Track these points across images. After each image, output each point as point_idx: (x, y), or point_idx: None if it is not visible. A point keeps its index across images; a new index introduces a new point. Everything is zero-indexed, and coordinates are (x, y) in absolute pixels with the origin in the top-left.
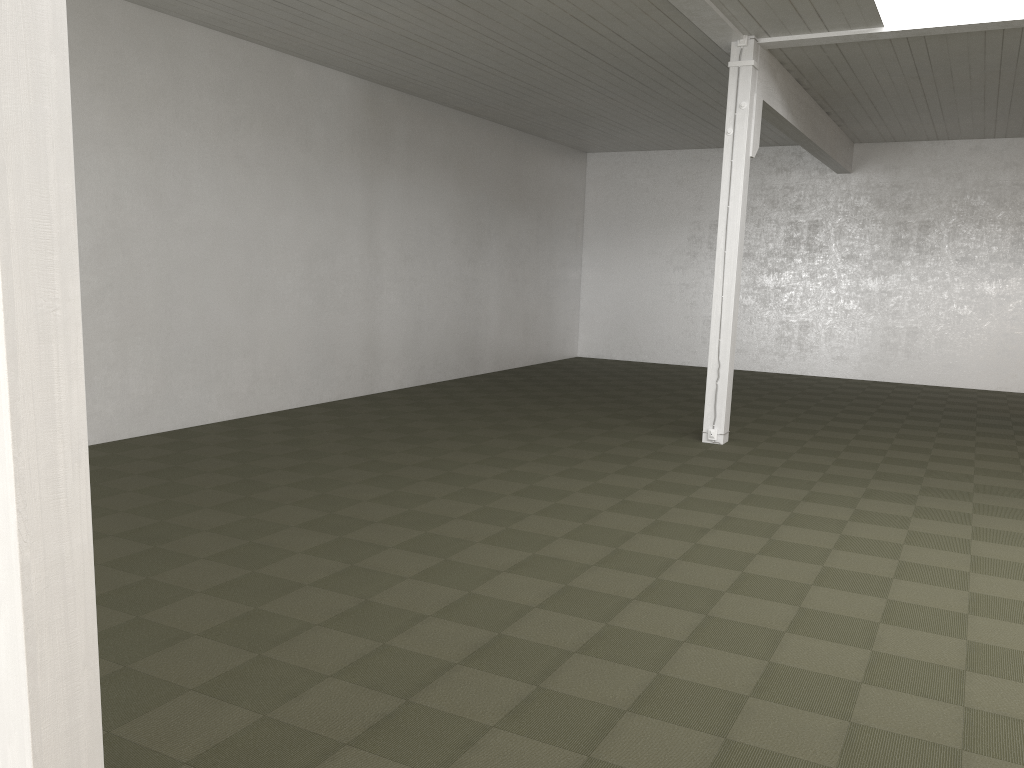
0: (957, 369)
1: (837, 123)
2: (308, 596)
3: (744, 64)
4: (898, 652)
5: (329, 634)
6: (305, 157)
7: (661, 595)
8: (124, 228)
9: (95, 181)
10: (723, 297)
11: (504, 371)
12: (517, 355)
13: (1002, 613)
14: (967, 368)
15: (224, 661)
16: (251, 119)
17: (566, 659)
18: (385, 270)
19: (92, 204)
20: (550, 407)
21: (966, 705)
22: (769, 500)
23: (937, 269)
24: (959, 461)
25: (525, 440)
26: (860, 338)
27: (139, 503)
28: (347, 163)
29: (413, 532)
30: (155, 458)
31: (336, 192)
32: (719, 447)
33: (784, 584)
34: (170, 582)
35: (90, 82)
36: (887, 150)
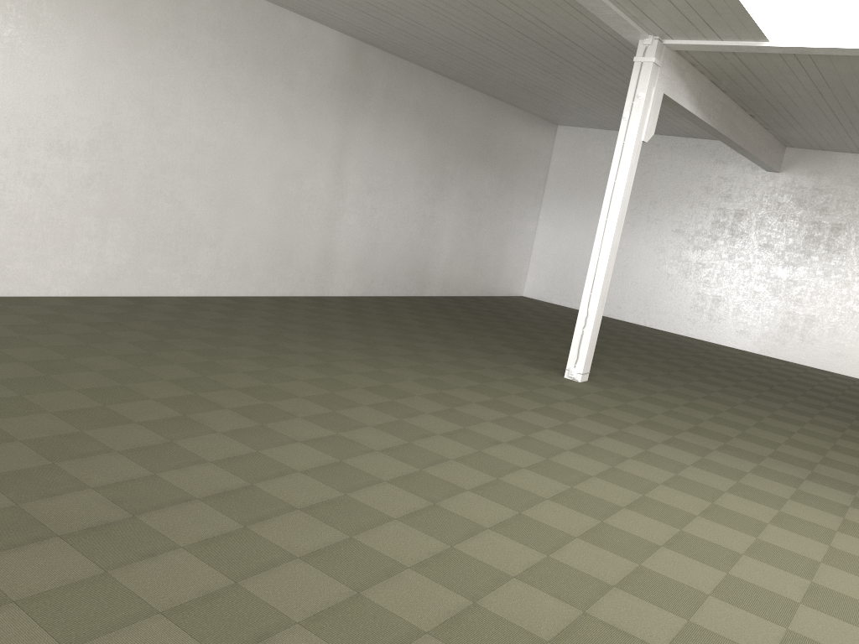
0: (844, 358)
1: (764, 126)
2: (129, 430)
3: (646, 60)
4: (569, 562)
5: (119, 459)
6: (287, 94)
7: (411, 482)
8: (118, 130)
9: (97, 89)
10: (599, 258)
11: (448, 297)
12: (464, 286)
13: (693, 551)
14: (853, 359)
15: (22, 462)
16: (242, 57)
17: (287, 512)
18: (348, 197)
19: (92, 107)
20: (460, 330)
21: (587, 611)
22: (576, 430)
23: (841, 268)
24: (780, 431)
25: (414, 351)
26: (763, 318)
27: (63, 343)
28: (325, 104)
29: (255, 401)
30: (106, 314)
31: (312, 126)
32: (575, 384)
33: (524, 494)
34: (34, 401)
35: (104, 10)
36: (814, 157)
